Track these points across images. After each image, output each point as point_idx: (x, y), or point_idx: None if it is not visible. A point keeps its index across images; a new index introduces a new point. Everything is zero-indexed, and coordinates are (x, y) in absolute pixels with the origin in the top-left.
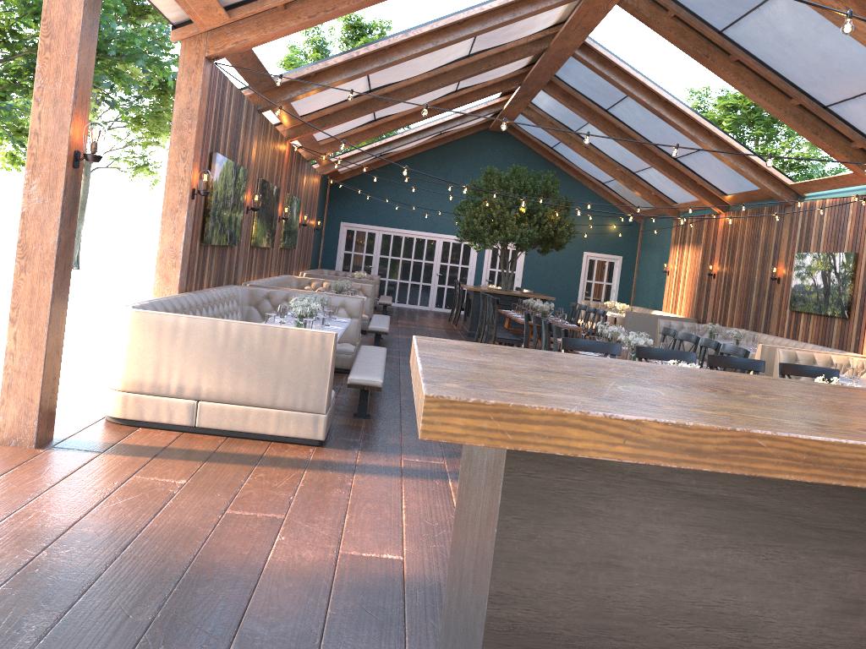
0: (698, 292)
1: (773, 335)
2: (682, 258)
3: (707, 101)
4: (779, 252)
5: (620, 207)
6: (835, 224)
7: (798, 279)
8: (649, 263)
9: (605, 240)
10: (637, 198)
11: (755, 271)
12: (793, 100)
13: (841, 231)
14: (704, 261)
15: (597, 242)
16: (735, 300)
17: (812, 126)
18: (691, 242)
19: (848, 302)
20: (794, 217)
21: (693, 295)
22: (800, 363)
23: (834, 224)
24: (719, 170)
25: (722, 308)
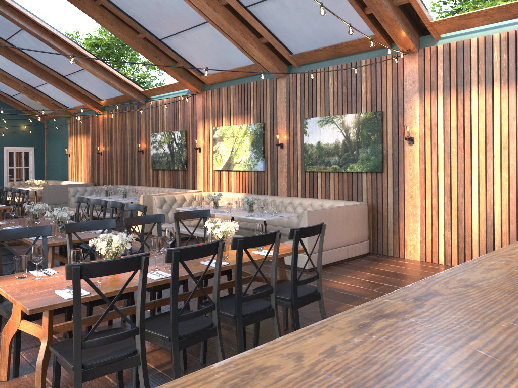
0: (92, 165)
1: (144, 186)
2: (77, 144)
3: (78, 41)
4: (140, 134)
5: (27, 113)
6: (172, 114)
7: (155, 149)
8: (55, 149)
9: (19, 137)
10: (39, 105)
11: (127, 147)
12: (140, 34)
13: (176, 118)
14: (93, 144)
15: (13, 138)
16: (117, 167)
17: (153, 52)
18: (82, 133)
19: (185, 160)
20: (147, 111)
21: (88, 167)
22: (168, 203)
23: (171, 114)
24: (95, 83)
25: (110, 174)
